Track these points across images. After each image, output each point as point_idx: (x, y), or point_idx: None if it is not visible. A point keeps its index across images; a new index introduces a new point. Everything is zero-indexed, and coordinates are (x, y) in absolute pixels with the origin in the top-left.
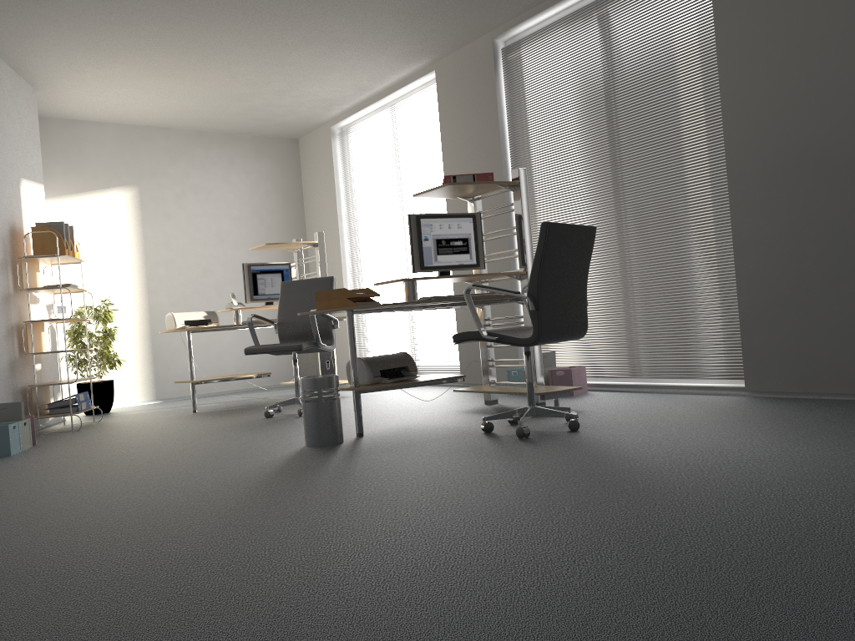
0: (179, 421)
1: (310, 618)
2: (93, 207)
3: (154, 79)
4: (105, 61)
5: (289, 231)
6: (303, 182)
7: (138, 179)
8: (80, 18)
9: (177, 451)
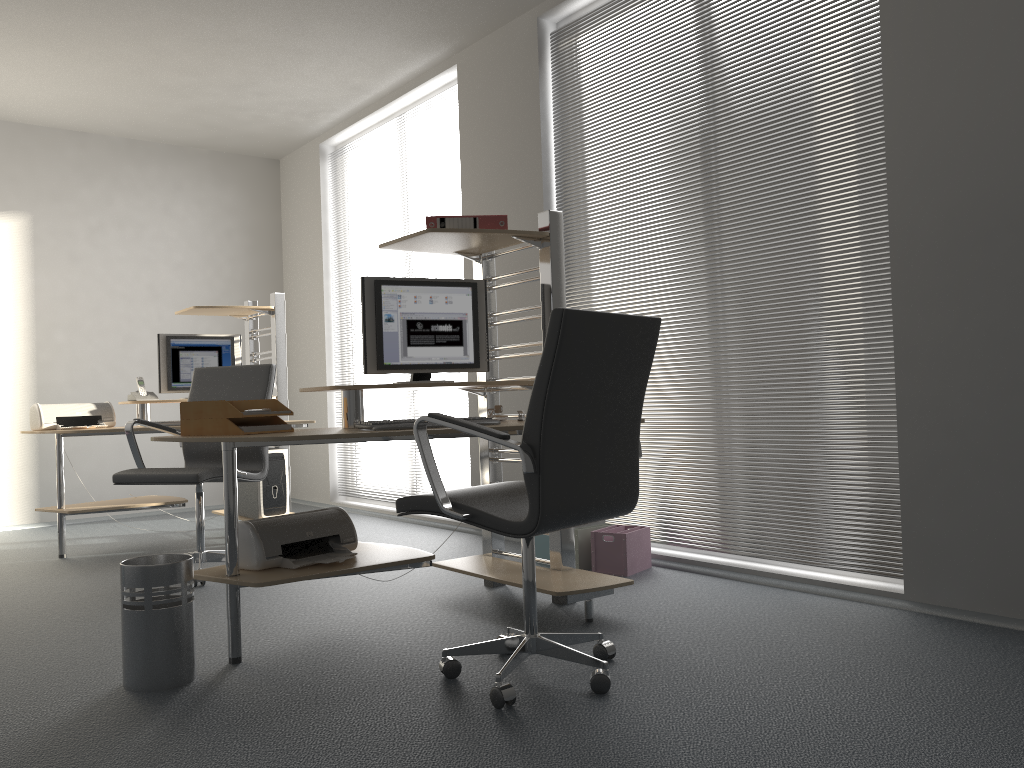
0: (16, 578)
1: None
2: None
3: (34, 53)
4: None
5: (258, 288)
6: (283, 220)
7: (31, 202)
8: None
9: None
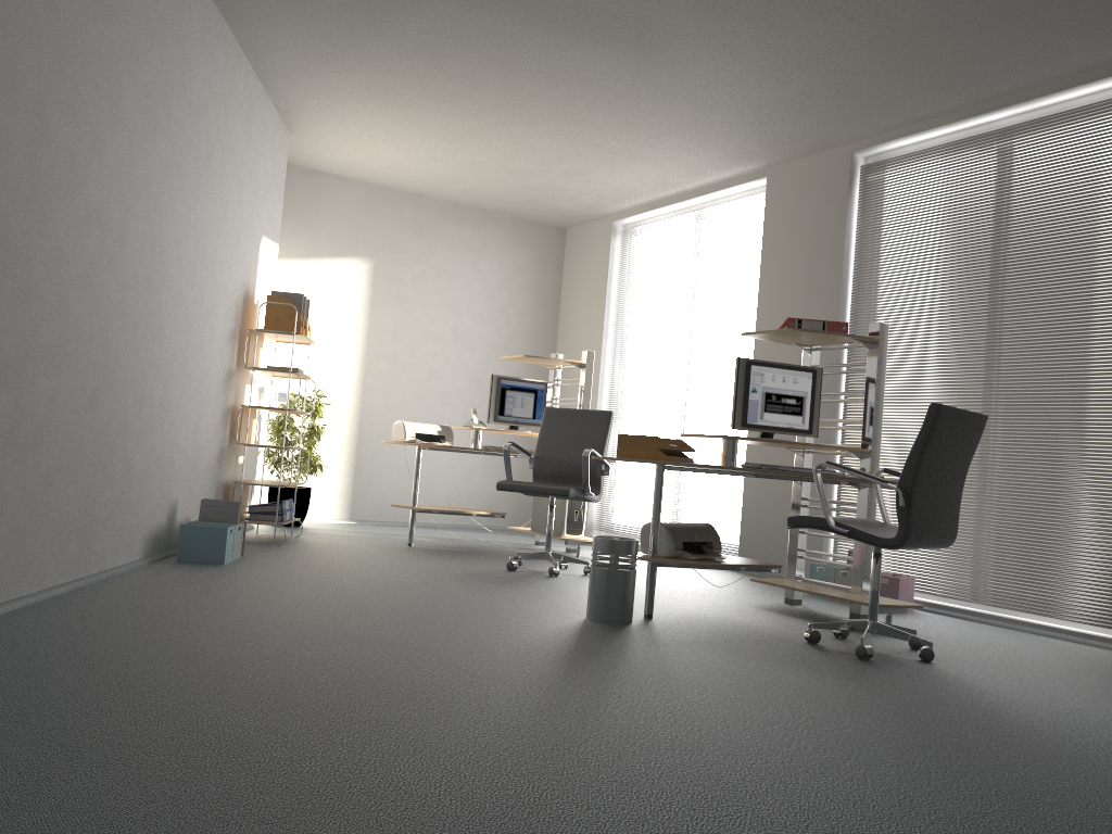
0: (398, 554)
1: (741, 833)
2: (320, 277)
3: (428, 140)
4: (383, 113)
5: (537, 339)
6: (563, 282)
7: (375, 250)
8: (377, 66)
9: (427, 595)
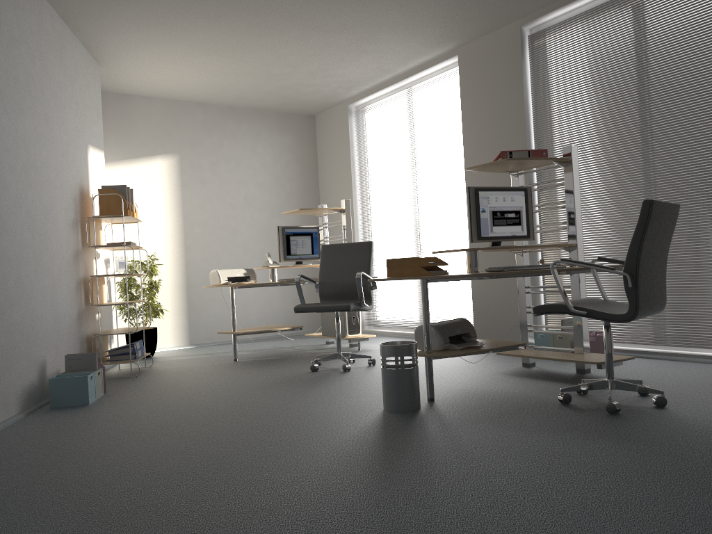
0: (227, 370)
1: None
2: (141, 172)
3: (205, 58)
4: (167, 40)
5: (305, 197)
6: (318, 154)
7: (179, 147)
8: None
9: (254, 409)
